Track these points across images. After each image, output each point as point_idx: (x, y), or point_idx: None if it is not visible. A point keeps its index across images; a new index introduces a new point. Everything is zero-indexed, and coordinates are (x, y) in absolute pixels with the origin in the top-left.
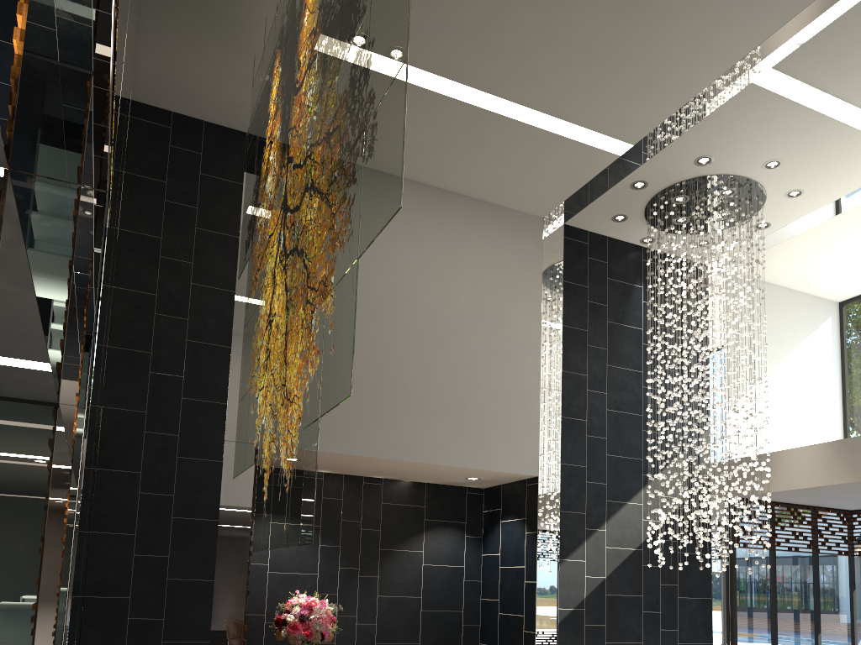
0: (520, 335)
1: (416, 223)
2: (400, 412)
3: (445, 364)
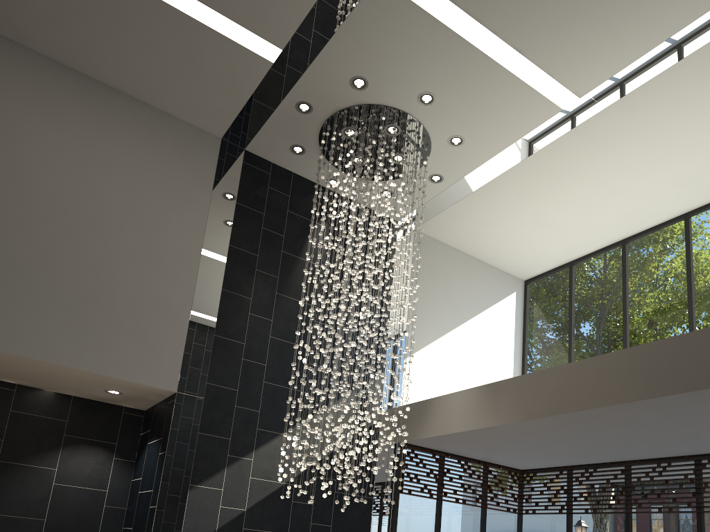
0: (176, 245)
1: (63, 108)
2: (2, 297)
3: (74, 256)
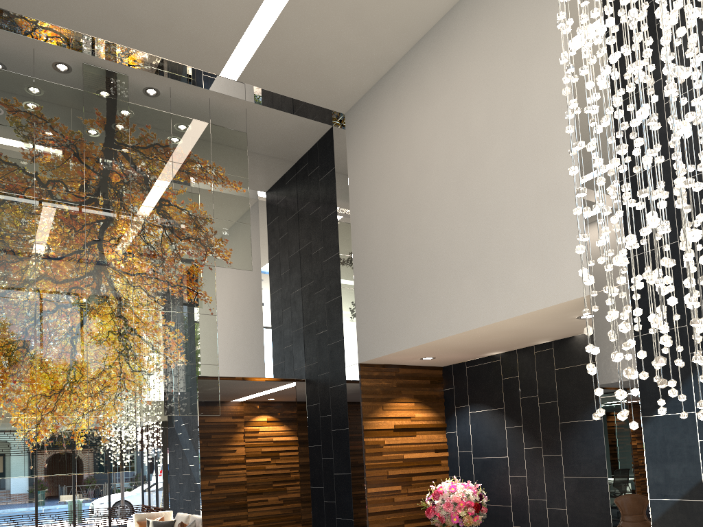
0: (543, 106)
1: (427, 80)
2: (435, 289)
3: (465, 210)
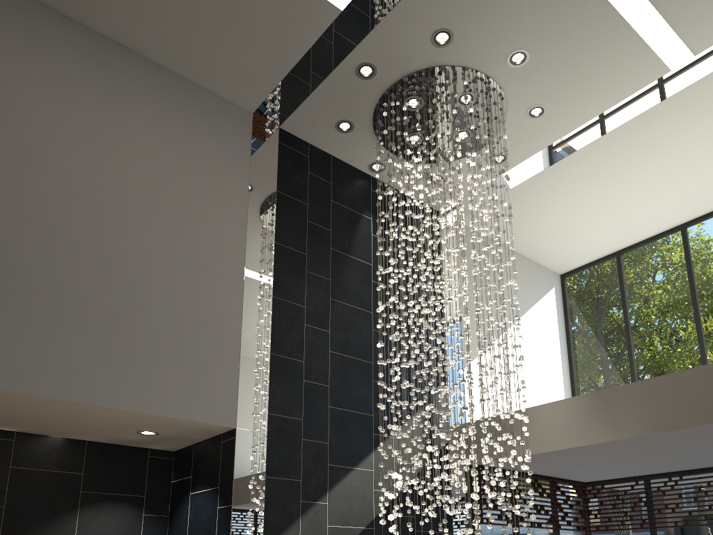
0: (216, 243)
1: (66, 69)
2: (12, 319)
3: (98, 260)
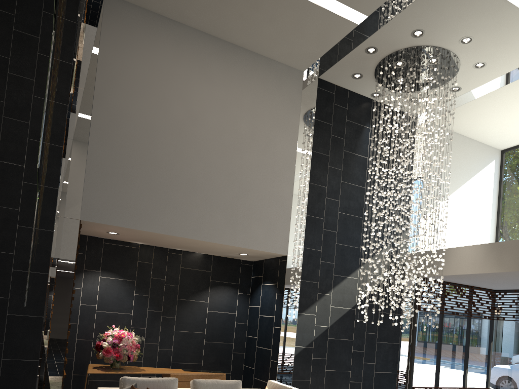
0: (281, 155)
1: (210, 67)
2: (190, 204)
3: (225, 171)
